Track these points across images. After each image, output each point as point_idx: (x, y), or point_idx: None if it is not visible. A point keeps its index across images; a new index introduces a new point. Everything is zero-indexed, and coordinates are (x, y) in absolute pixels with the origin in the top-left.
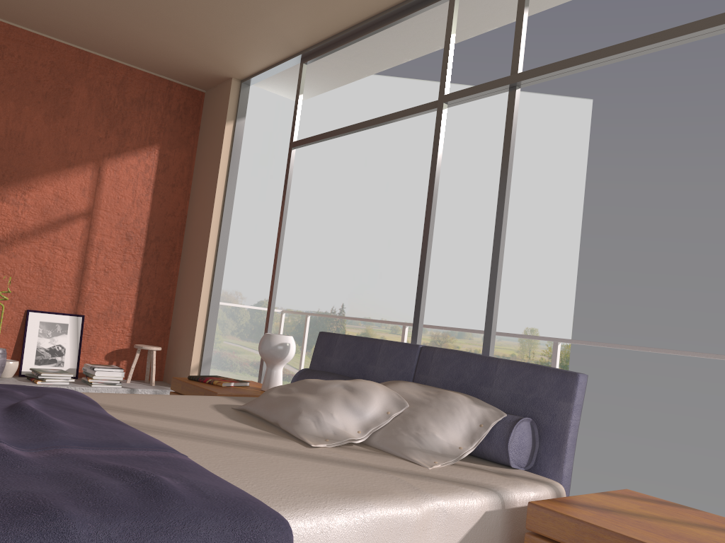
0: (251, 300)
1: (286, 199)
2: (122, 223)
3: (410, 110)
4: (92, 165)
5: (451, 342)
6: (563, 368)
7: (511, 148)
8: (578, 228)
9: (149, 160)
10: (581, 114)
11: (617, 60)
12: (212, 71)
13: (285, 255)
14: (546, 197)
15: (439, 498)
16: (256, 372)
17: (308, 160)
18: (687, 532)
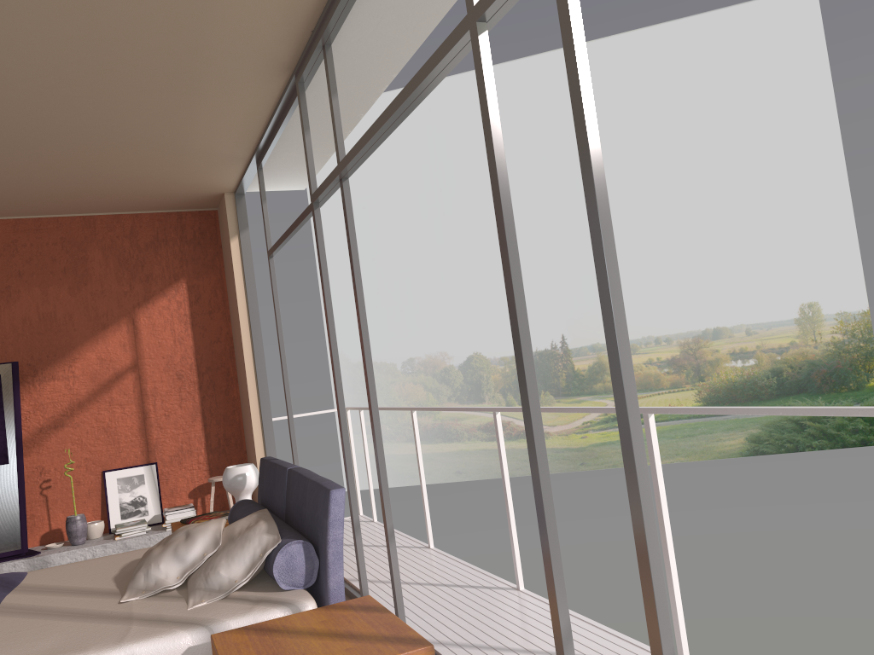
0: (459, 357)
1: (276, 309)
2: (170, 364)
3: (306, 211)
4: (125, 319)
5: (706, 347)
6: (867, 342)
7: (352, 243)
8: (839, 157)
9: (179, 296)
10: (805, 9)
11: (378, 143)
12: (201, 194)
13: (482, 297)
14: (784, 132)
15: (129, 645)
16: (486, 436)
17: (478, 182)
18: (298, 647)
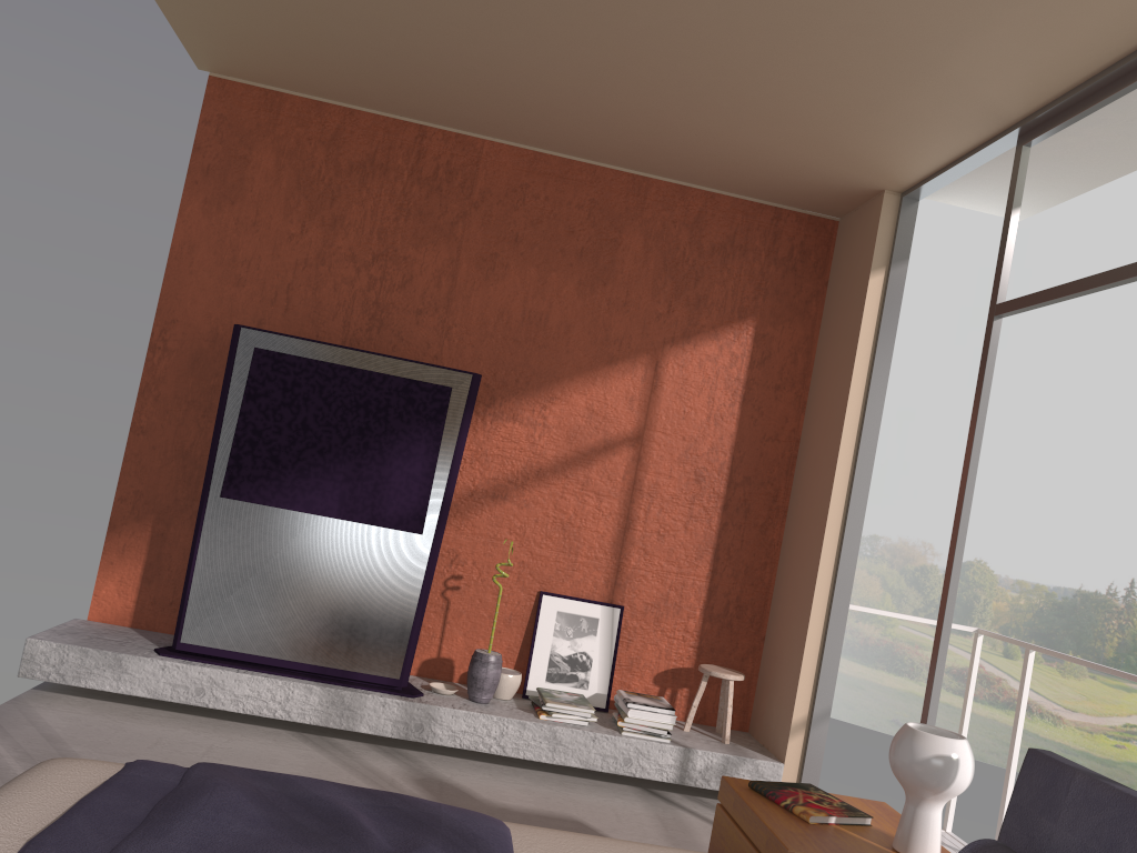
0: None
1: (978, 419)
2: (690, 453)
3: None
4: (645, 358)
5: None
6: None
7: None
8: None
9: (737, 346)
10: None
11: None
12: (846, 182)
13: (1015, 483)
14: None
15: None
16: (956, 686)
17: (1063, 314)
18: None
